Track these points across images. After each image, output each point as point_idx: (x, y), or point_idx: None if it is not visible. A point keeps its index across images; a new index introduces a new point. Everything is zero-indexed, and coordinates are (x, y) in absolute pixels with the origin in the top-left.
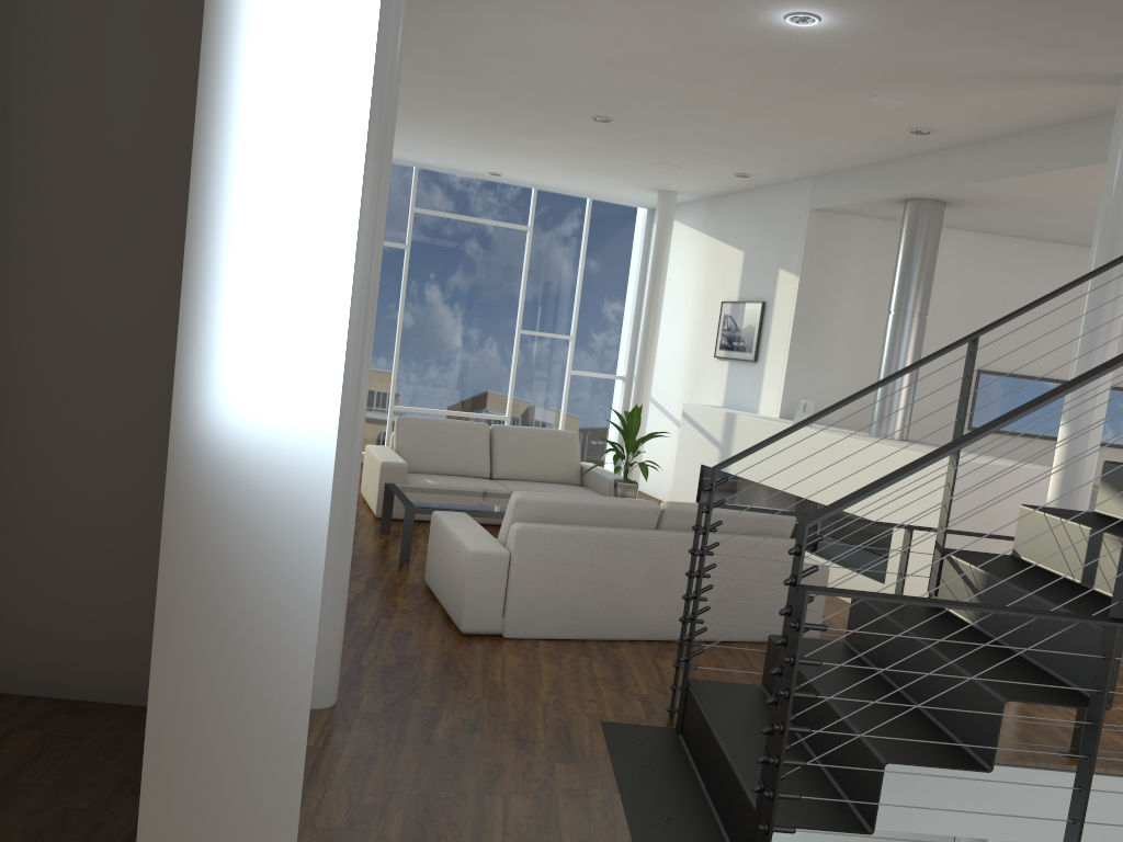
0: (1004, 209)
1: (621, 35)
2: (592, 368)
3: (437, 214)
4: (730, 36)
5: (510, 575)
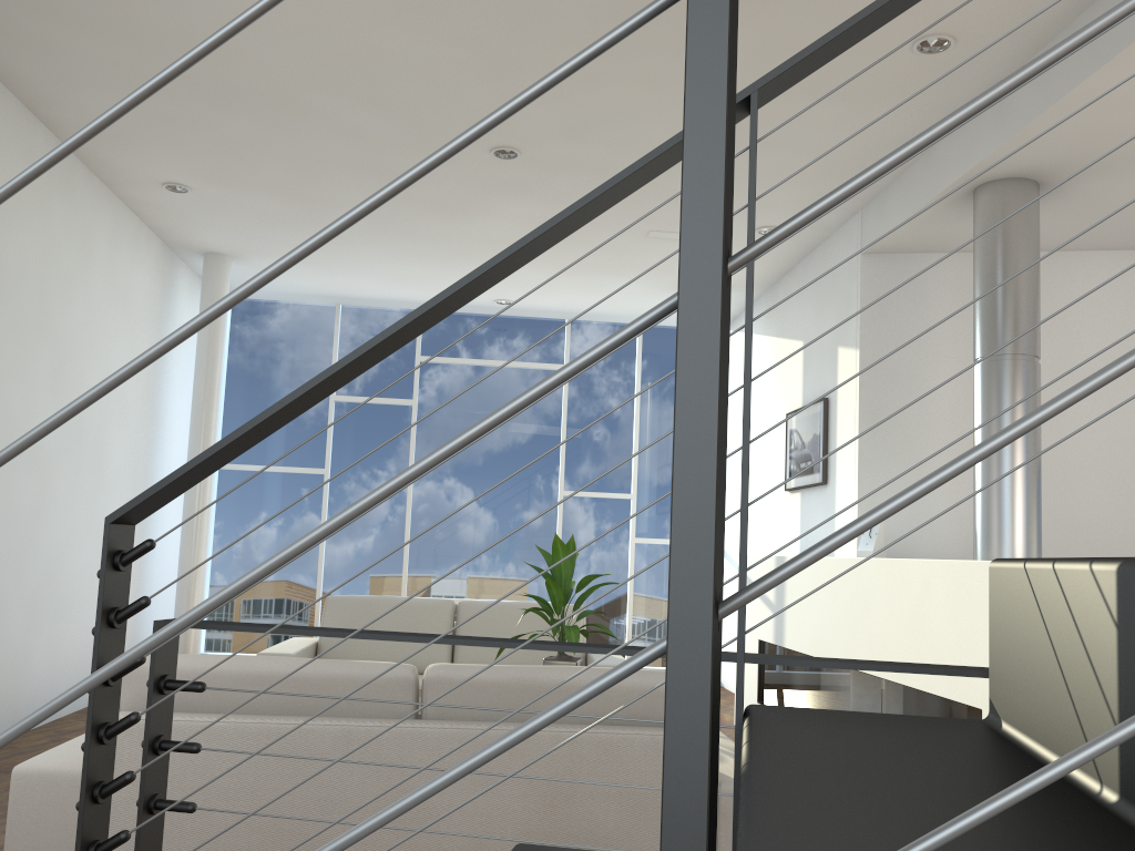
0: None
1: None
2: (664, 534)
3: (447, 360)
4: None
5: None
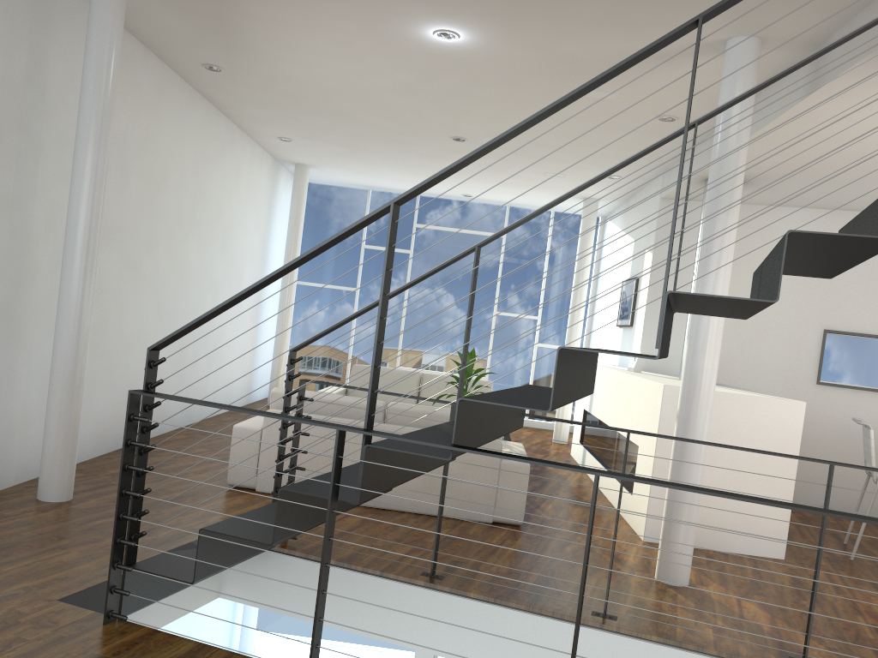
0: (792, 181)
1: (372, 69)
2: (556, 342)
3: (432, 227)
4: (429, 57)
5: (260, 445)
